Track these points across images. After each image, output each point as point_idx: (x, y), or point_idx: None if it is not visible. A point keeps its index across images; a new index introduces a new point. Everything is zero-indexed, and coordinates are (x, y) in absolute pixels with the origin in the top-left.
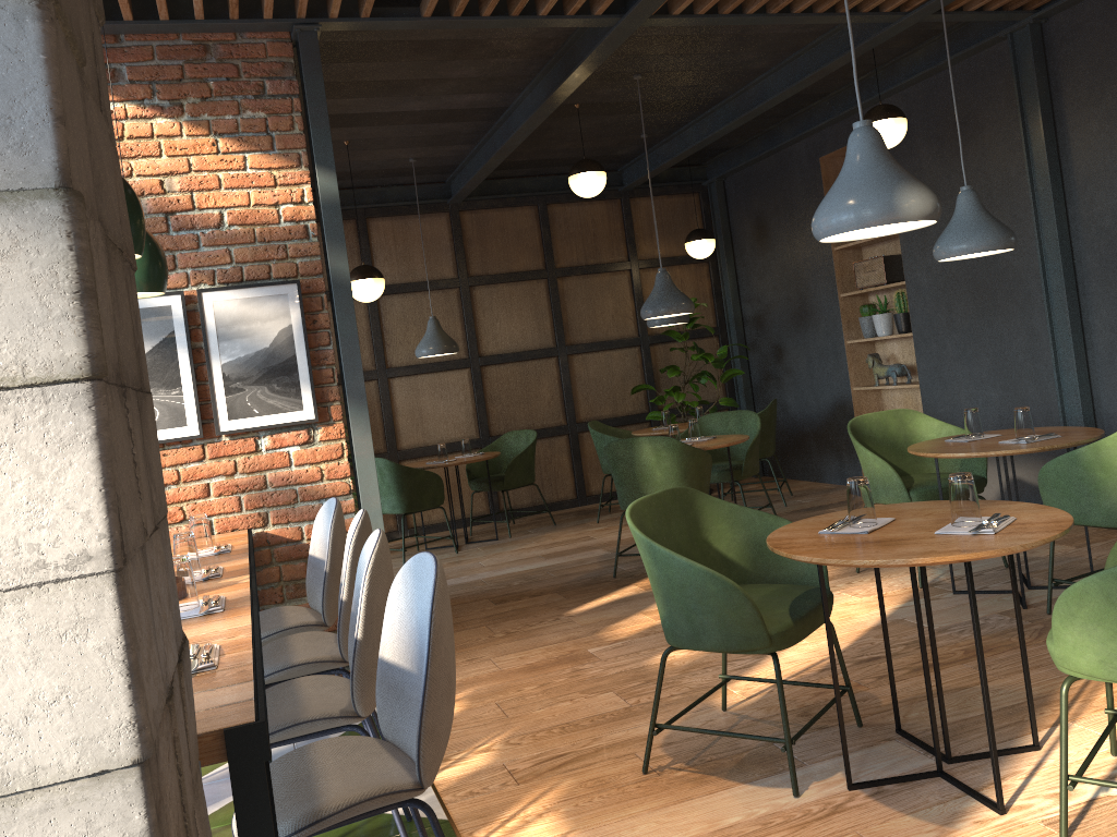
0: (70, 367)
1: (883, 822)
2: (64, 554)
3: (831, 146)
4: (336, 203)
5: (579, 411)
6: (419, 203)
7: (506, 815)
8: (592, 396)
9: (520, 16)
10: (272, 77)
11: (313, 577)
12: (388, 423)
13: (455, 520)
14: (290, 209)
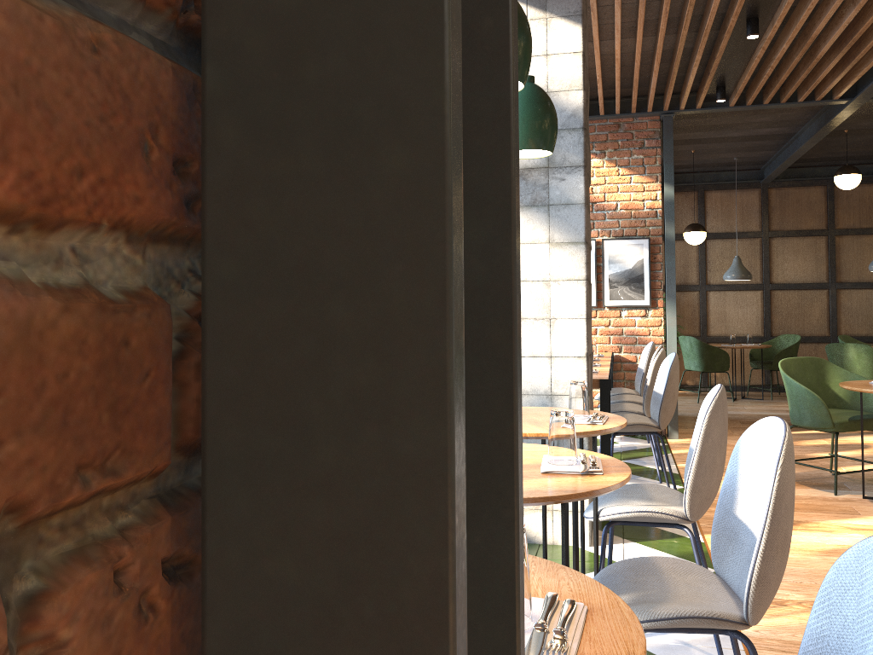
0: (582, 277)
1: (866, 506)
2: (577, 313)
3: None
4: (672, 201)
5: (840, 328)
6: (740, 182)
7: None
8: (852, 319)
9: (786, 103)
10: (648, 138)
11: (638, 377)
12: (703, 318)
13: (739, 386)
14: (649, 203)
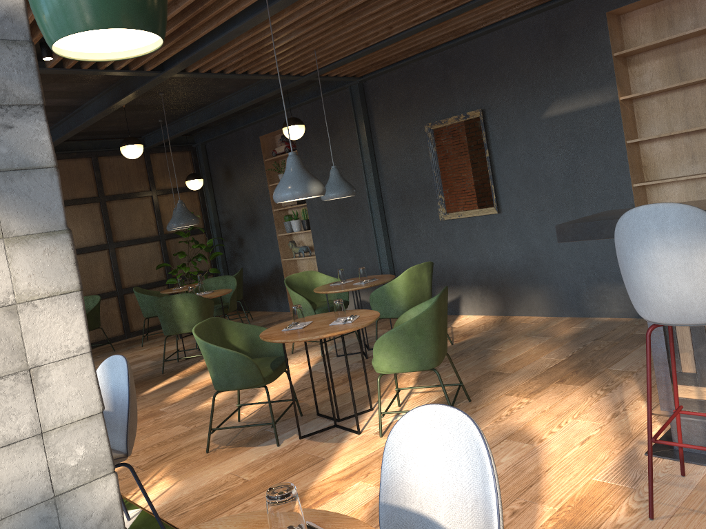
0: (74, 287)
1: (315, 446)
2: (75, 347)
3: (266, 131)
4: None
5: (124, 281)
6: None
7: (143, 483)
8: (132, 272)
9: (105, 70)
10: None
11: None
12: None
13: None
14: None
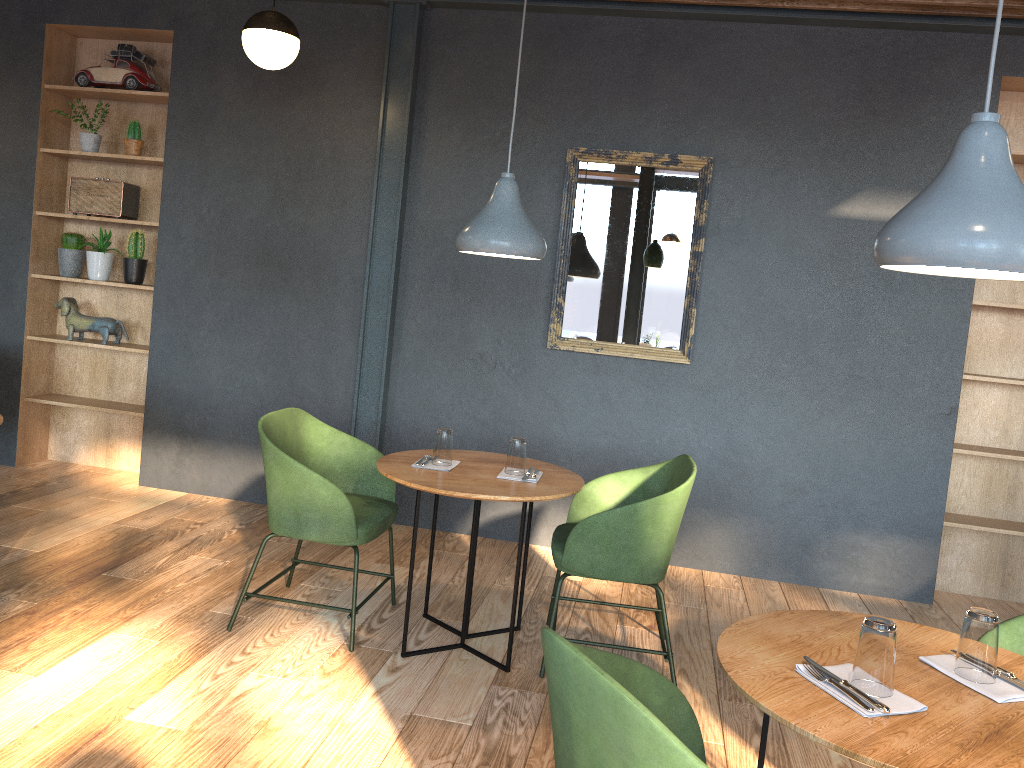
0: None
1: None
2: None
3: (74, 17)
4: None
5: None
6: None
7: None
8: None
9: None
10: None
11: None
12: None
13: None
14: None
